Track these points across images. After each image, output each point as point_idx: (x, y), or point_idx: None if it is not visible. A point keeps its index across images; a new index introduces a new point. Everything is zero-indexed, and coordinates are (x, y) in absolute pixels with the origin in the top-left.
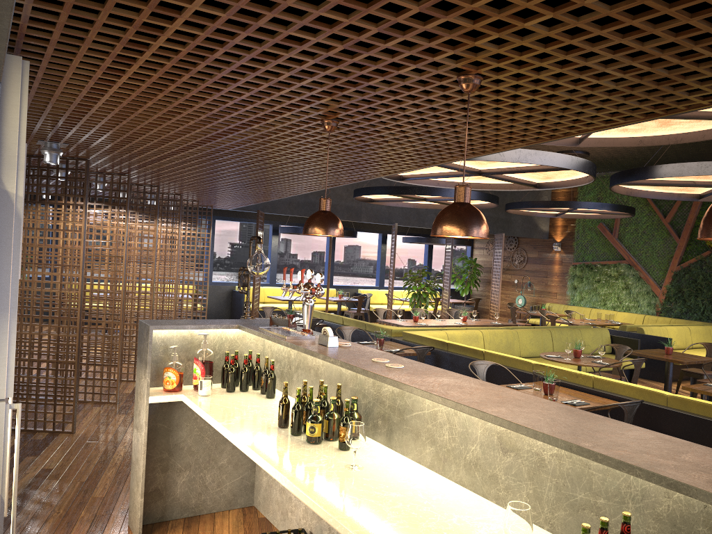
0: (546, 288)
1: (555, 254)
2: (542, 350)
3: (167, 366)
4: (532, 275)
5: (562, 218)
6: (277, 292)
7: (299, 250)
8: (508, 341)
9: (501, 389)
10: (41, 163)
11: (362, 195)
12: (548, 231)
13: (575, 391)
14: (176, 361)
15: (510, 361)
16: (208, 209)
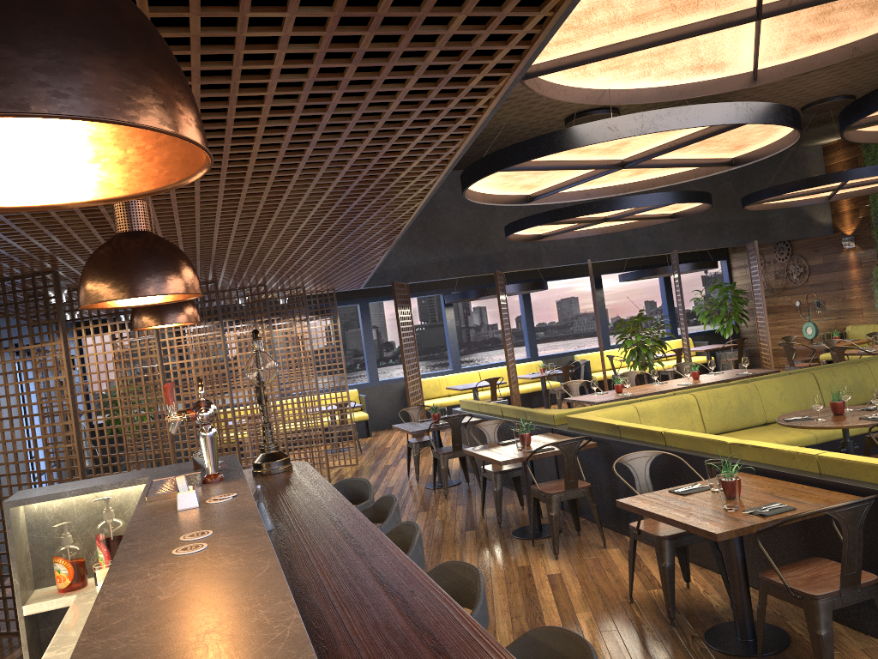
0: (846, 305)
1: (848, 253)
2: (804, 405)
3: (54, 555)
4: (821, 290)
5: (849, 200)
6: (463, 379)
7: (498, 318)
8: (742, 402)
9: (265, 600)
10: (30, 286)
11: (511, 234)
12: (831, 222)
13: (788, 483)
14: (68, 545)
15: (699, 444)
16: (357, 292)
